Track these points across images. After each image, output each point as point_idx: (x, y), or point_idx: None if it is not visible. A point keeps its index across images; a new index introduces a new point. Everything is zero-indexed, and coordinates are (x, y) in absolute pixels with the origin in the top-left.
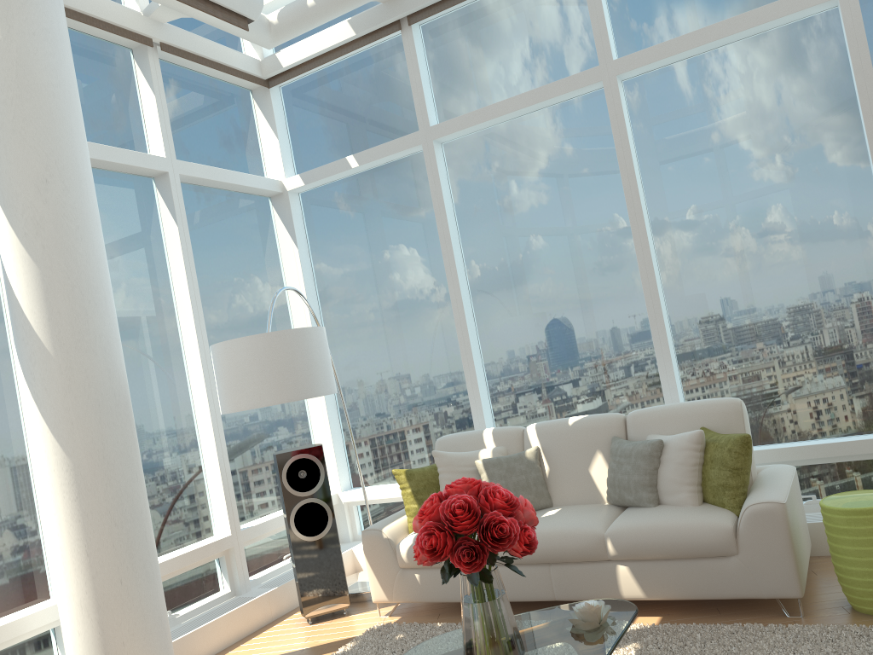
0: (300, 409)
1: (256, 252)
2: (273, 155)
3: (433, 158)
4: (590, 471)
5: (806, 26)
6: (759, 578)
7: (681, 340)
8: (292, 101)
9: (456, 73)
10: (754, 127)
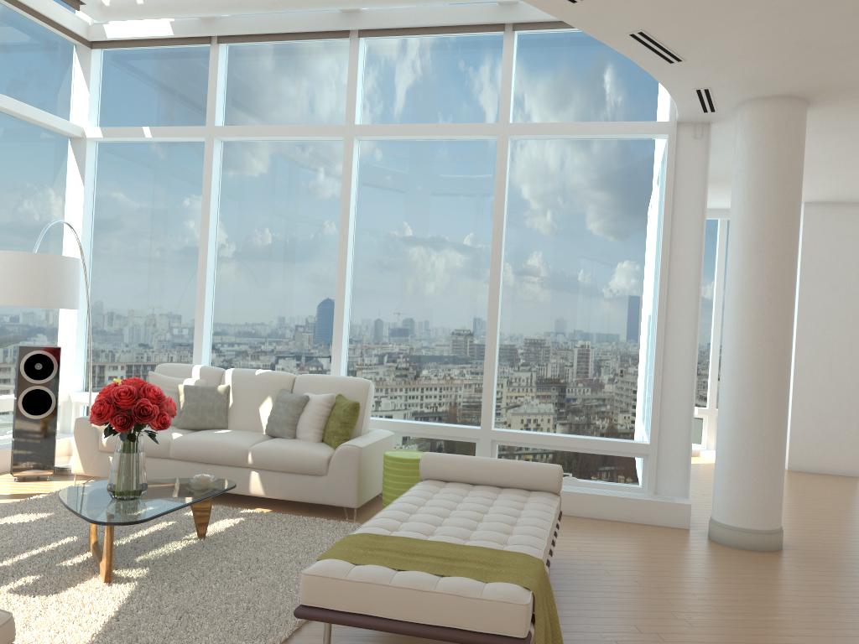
0: (53, 318)
1: (45, 180)
2: (81, 104)
3: (211, 150)
4: (260, 409)
5: (479, 146)
6: (335, 492)
7: (354, 334)
8: (110, 66)
9: (246, 92)
10: (434, 202)
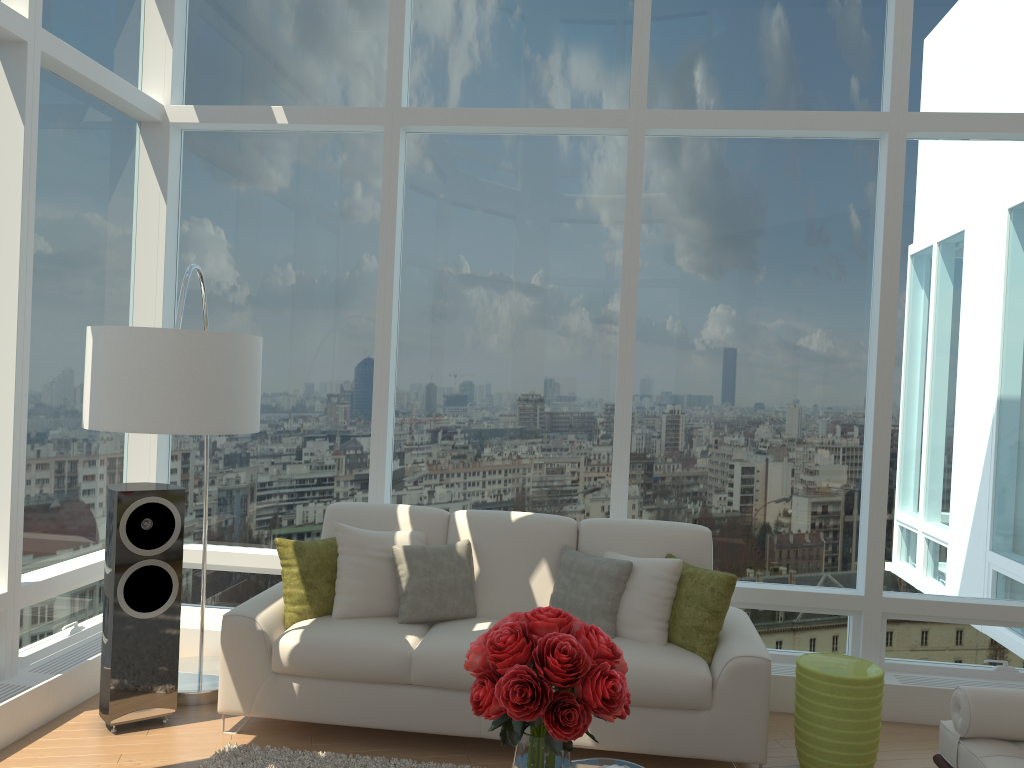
0: None
1: (108, 192)
2: (159, 67)
3: (396, 148)
4: (531, 581)
5: (846, 148)
6: (727, 738)
7: (640, 446)
8: (203, 4)
9: (447, 53)
10: (771, 235)
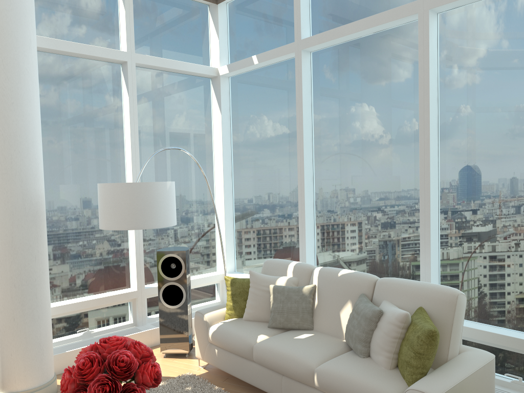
0: (209, 217)
1: (192, 114)
2: (215, 50)
3: (300, 63)
4: (340, 313)
5: None
6: None
7: (445, 229)
8: (232, 14)
9: (326, 0)
10: None
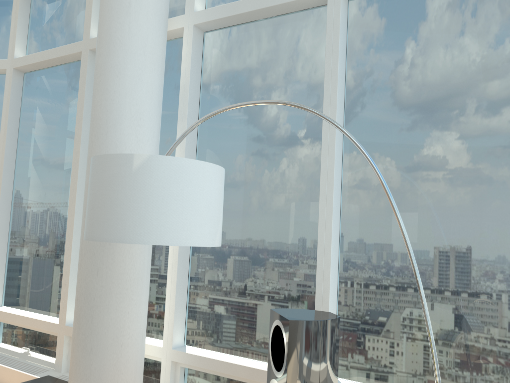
0: None
1: (481, 48)
2: None
3: None
4: None
5: None
6: None
7: None
8: None
9: None
10: None
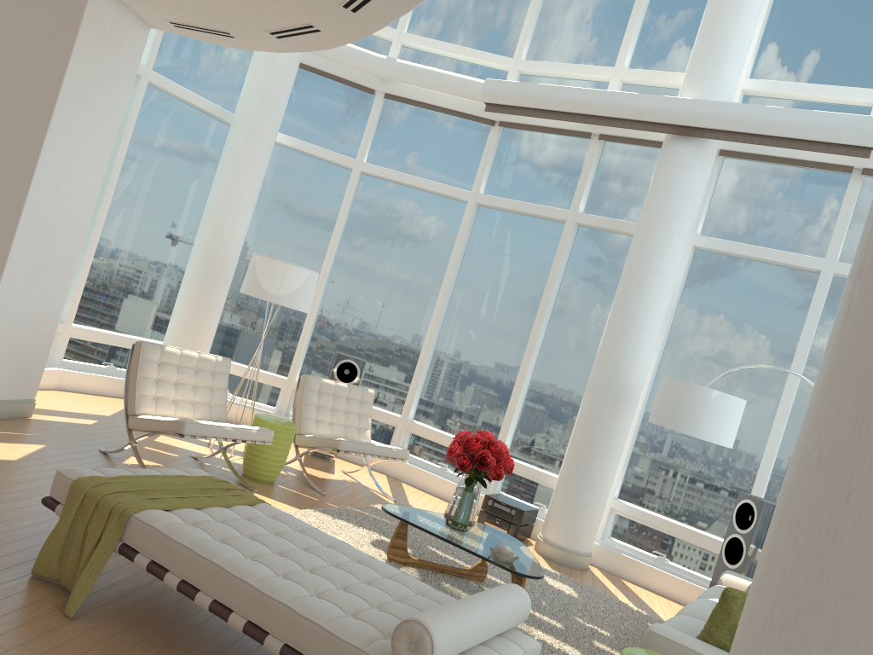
0: None
1: None
2: None
3: None
4: None
5: None
6: None
7: None
8: None
9: None
10: None
